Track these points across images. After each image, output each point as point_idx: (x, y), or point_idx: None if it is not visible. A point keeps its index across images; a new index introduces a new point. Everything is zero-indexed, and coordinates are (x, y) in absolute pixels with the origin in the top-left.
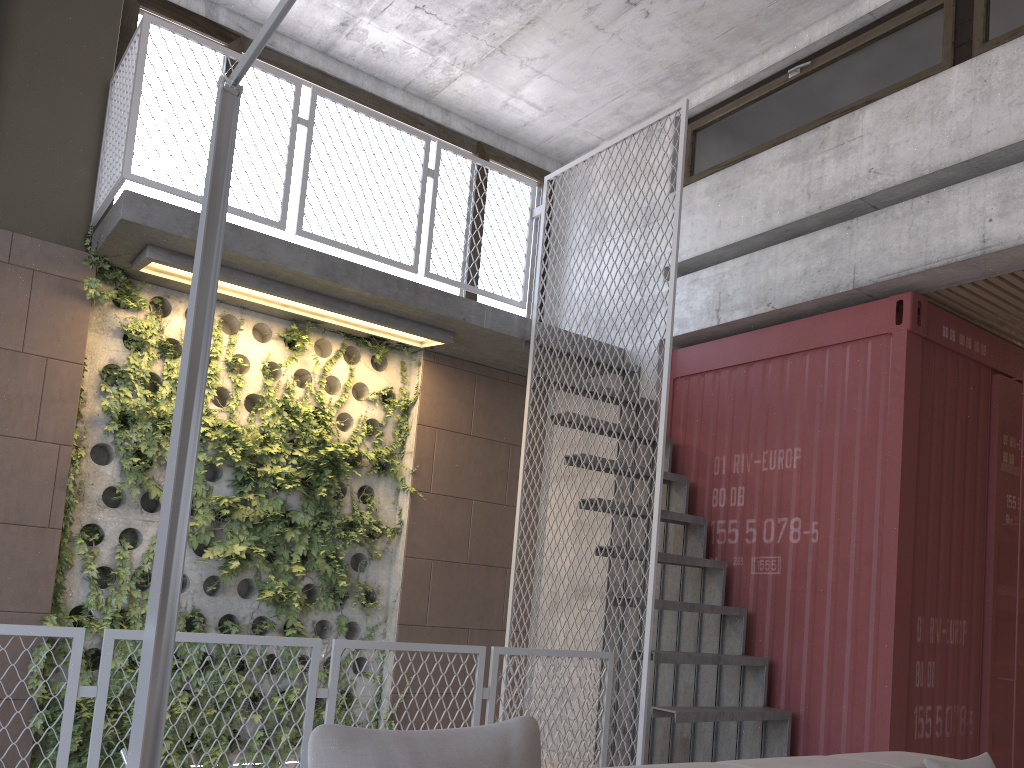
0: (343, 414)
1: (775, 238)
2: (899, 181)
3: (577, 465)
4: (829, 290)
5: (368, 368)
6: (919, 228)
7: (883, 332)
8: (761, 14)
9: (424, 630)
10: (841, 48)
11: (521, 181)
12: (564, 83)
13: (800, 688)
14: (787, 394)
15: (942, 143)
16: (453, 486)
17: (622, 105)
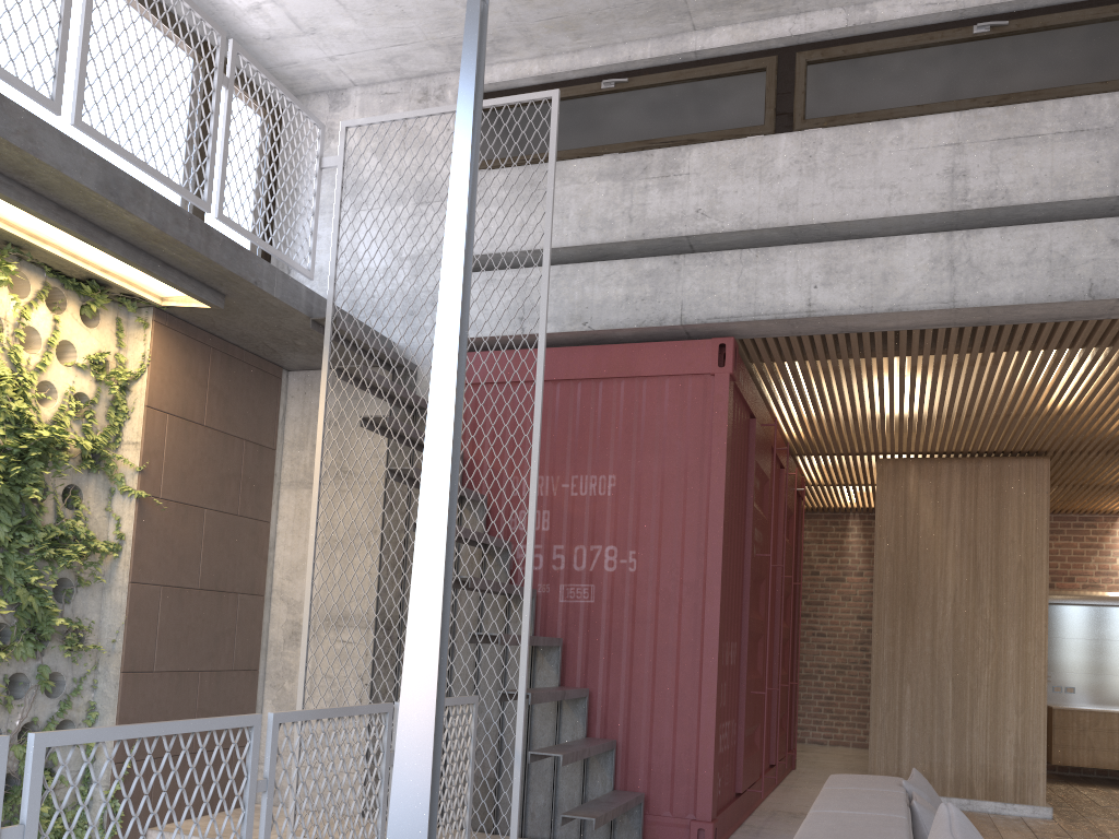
0: (40, 382)
1: (583, 253)
2: (728, 229)
3: (396, 479)
4: (654, 321)
5: (77, 322)
6: (748, 279)
7: (705, 372)
8: (594, 14)
9: (152, 677)
10: (661, 76)
11: (312, 119)
12: (347, 8)
13: (618, 716)
14: (600, 419)
15: (770, 203)
16: (185, 490)
17: (400, 55)
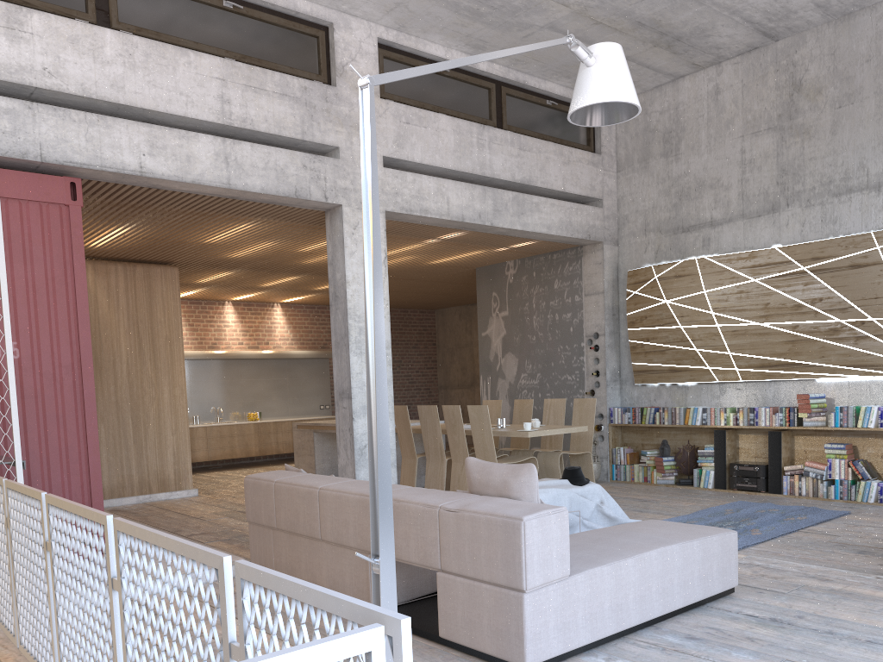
0: None
1: None
2: (73, 92)
3: None
4: (17, 154)
5: None
6: (94, 137)
7: (61, 202)
8: None
9: None
10: None
11: None
12: None
13: None
14: None
15: (104, 82)
16: None
17: None
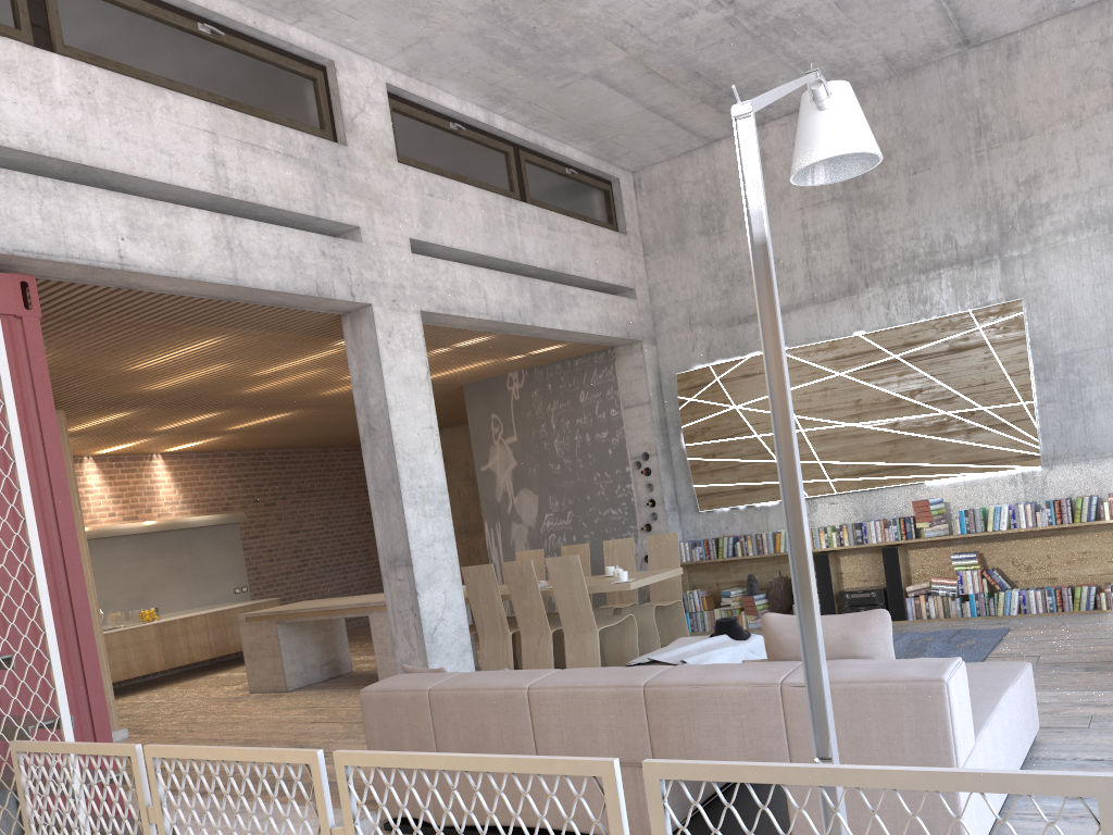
0: None
1: None
2: (15, 146)
3: None
4: None
5: None
6: (52, 213)
7: (11, 313)
8: None
9: None
10: None
11: None
12: None
13: None
14: None
15: (58, 131)
16: None
17: None
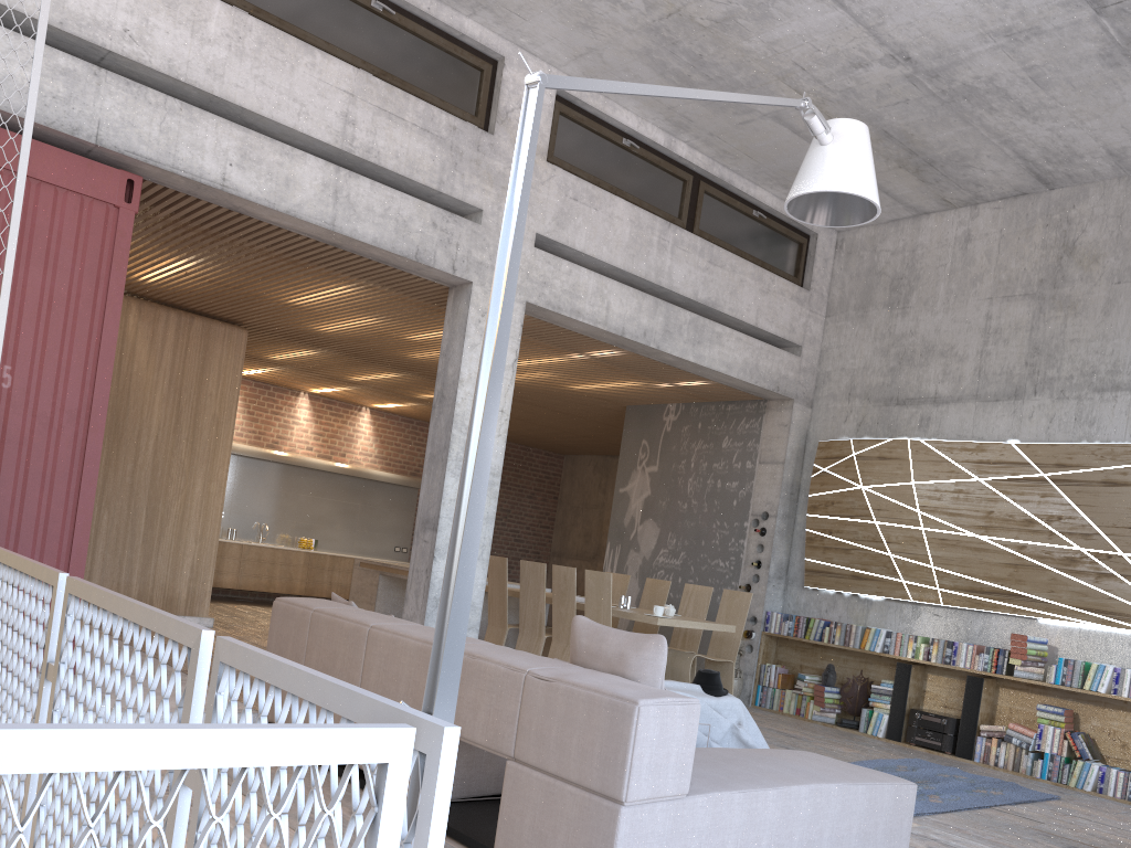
0: None
1: None
2: (156, 67)
3: None
4: (66, 128)
5: None
6: (171, 129)
7: (111, 202)
8: None
9: None
10: None
11: None
12: None
13: None
14: None
15: (199, 63)
16: None
17: None
